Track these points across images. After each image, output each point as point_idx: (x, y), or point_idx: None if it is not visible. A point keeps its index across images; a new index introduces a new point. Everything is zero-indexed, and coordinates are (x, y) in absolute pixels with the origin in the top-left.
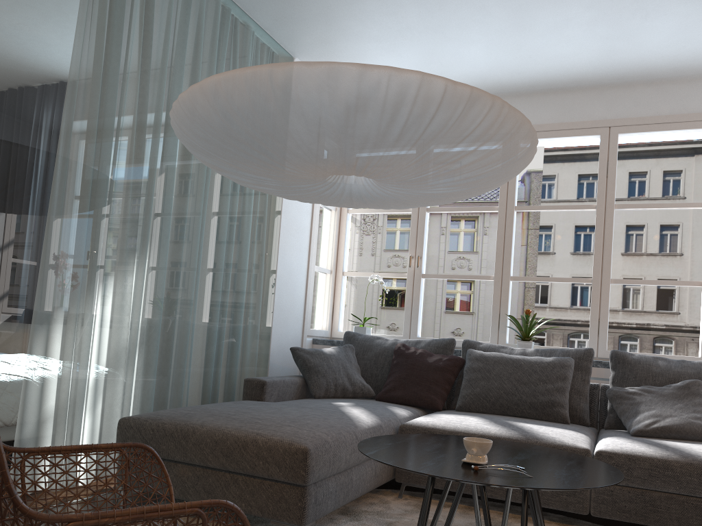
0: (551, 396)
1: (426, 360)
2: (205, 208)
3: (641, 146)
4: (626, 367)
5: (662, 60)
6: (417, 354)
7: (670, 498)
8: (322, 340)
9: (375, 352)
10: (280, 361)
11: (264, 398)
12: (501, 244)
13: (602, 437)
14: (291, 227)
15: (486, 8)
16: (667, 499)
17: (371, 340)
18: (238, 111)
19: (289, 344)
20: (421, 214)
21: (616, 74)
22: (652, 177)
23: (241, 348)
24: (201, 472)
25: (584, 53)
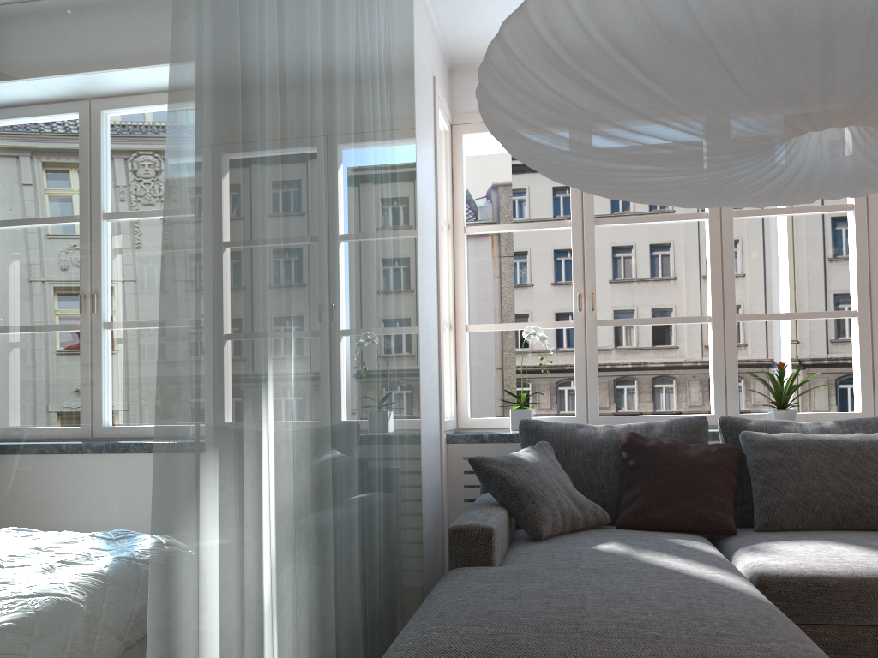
0: None
1: (685, 456)
2: (363, 223)
3: None
4: None
5: None
6: (666, 447)
7: None
8: (463, 436)
9: (587, 449)
10: (429, 480)
11: (493, 558)
12: (718, 269)
13: None
14: (424, 256)
15: None
16: None
17: (571, 431)
18: None
19: (433, 450)
20: (587, 228)
21: None
22: None
23: (402, 471)
24: None
25: None
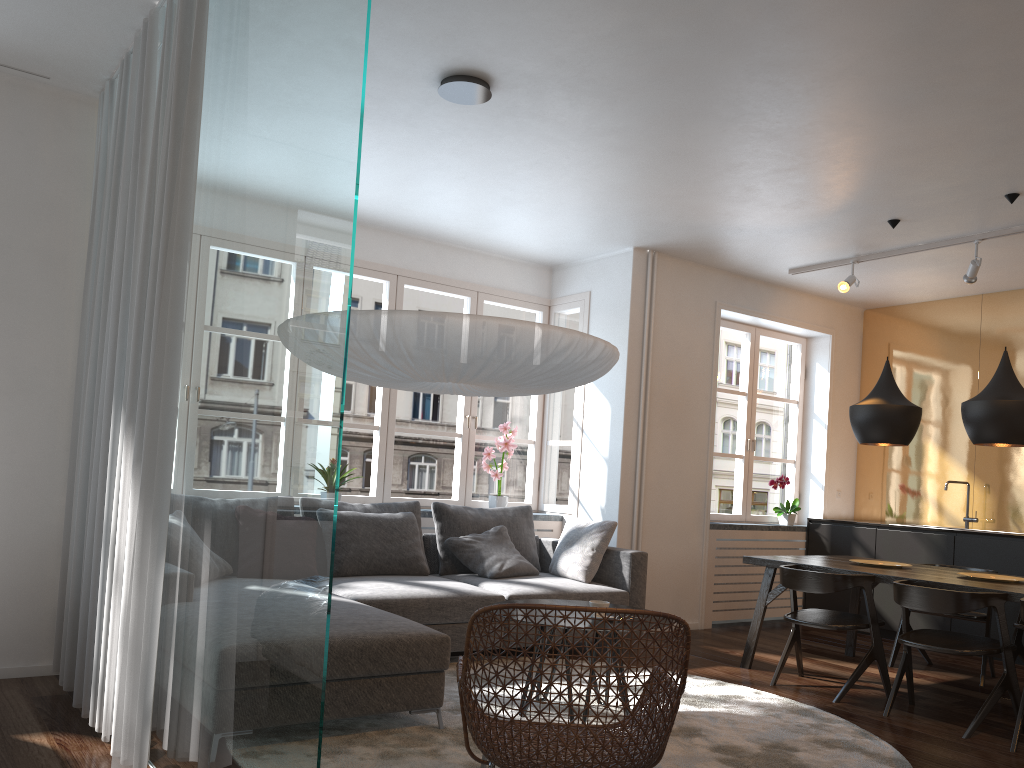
0: (414, 551)
1: None
2: None
3: None
4: (450, 518)
5: (458, 232)
6: None
7: None
8: None
9: None
10: None
11: None
12: None
13: (476, 584)
14: None
15: (398, 165)
16: None
17: None
18: (511, 351)
19: None
20: None
21: (413, 228)
22: None
23: None
24: (339, 685)
25: (415, 211)
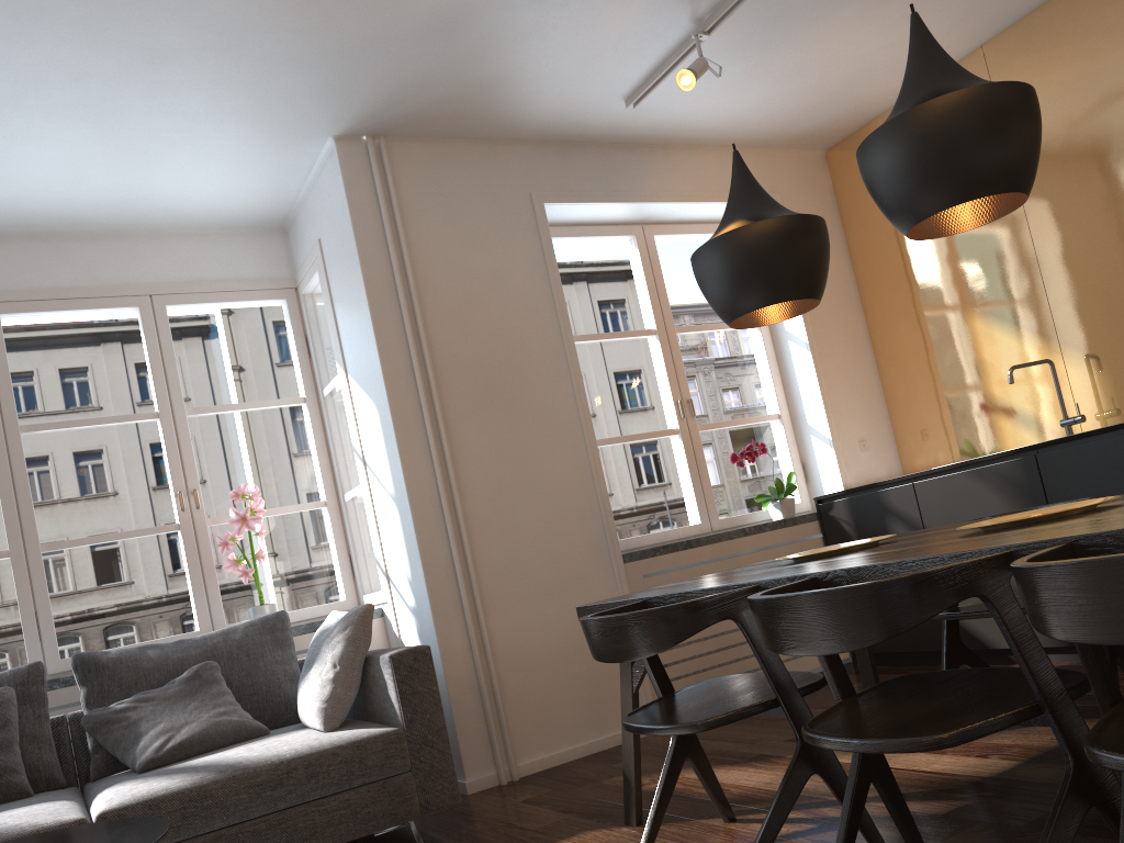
0: None
1: None
2: None
3: (12, 332)
4: (103, 674)
5: (48, 205)
6: None
7: (220, 837)
8: None
9: None
10: None
11: None
12: None
13: (98, 793)
14: None
15: None
16: (216, 840)
17: None
18: None
19: None
20: None
21: None
22: (41, 379)
23: None
24: None
25: None
